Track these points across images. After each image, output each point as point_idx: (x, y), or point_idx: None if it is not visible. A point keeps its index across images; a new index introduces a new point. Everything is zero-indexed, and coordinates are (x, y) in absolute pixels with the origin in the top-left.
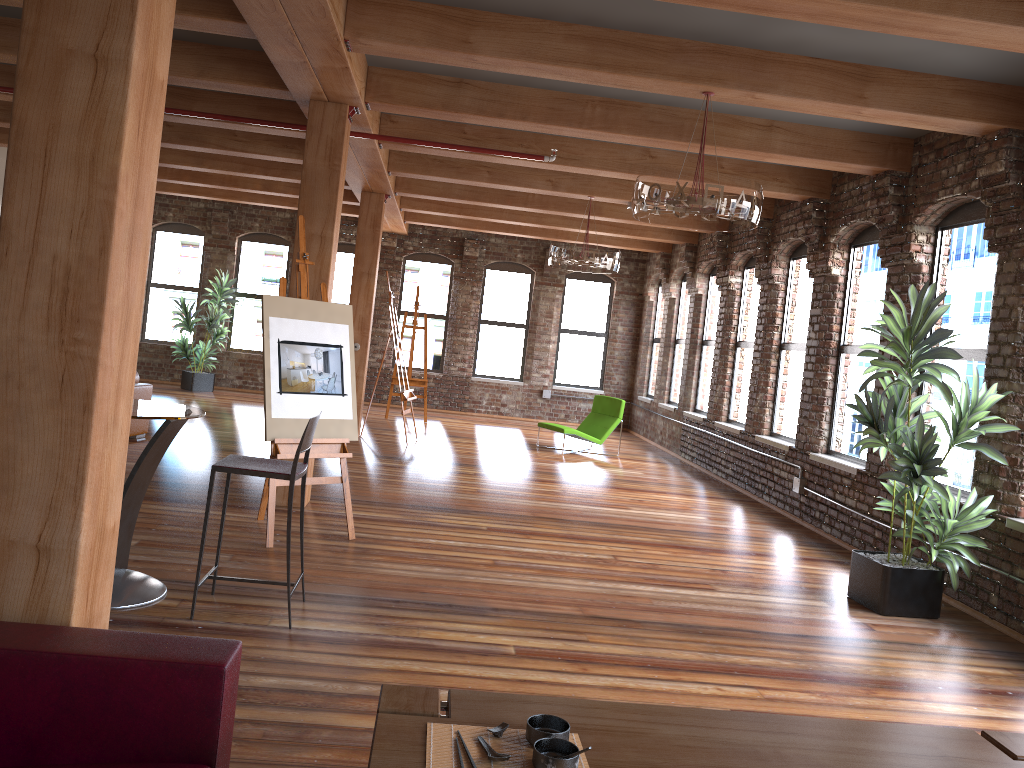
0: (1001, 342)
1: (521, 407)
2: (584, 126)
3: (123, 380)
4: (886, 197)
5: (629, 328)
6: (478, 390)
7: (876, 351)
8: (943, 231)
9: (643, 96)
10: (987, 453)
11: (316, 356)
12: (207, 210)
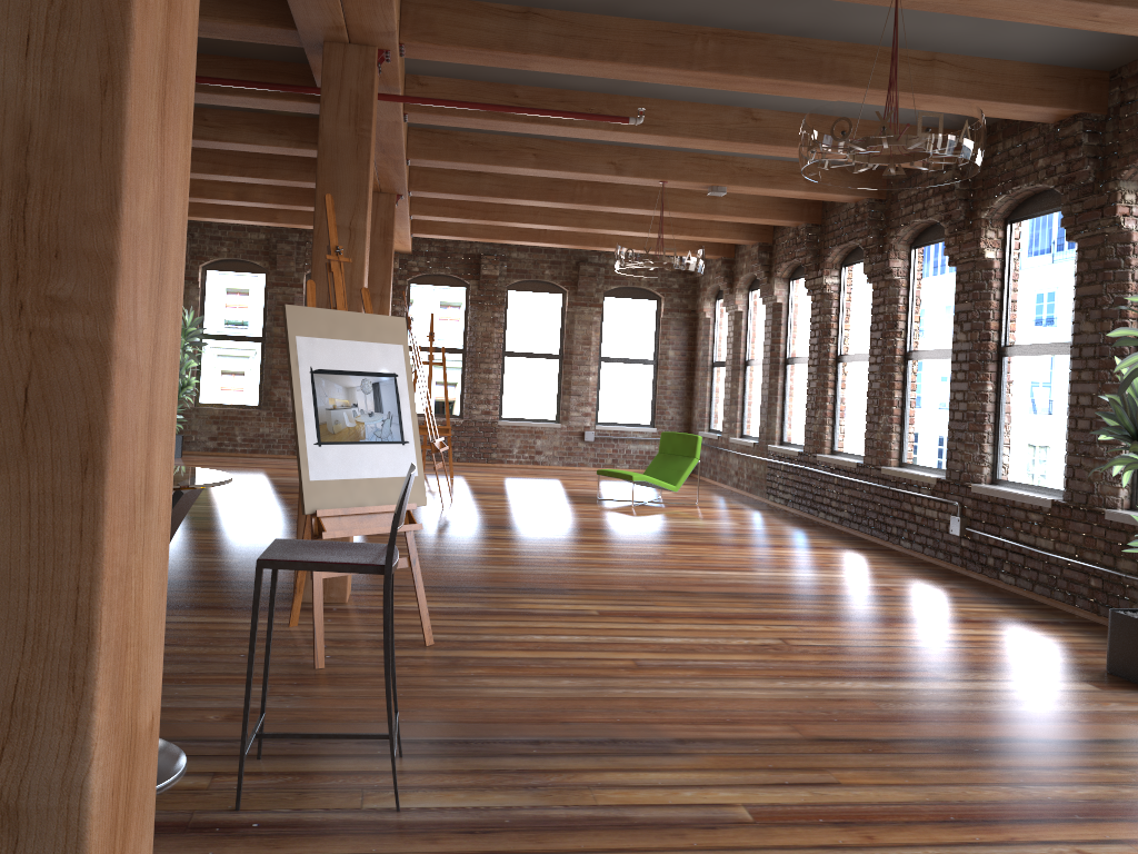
0: None
1: (560, 454)
2: (694, 67)
3: (158, 401)
4: (1079, 148)
5: (682, 352)
6: (507, 436)
7: (1061, 349)
8: None
9: (772, 23)
10: None
11: (363, 390)
12: None
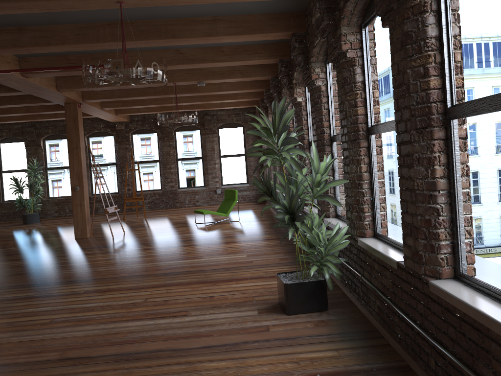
0: (343, 126)
1: (206, 200)
2: (100, 41)
3: None
4: (294, 49)
5: None
6: (182, 196)
7: None
8: (329, 63)
9: (128, 16)
10: (329, 201)
11: None
12: (23, 128)
